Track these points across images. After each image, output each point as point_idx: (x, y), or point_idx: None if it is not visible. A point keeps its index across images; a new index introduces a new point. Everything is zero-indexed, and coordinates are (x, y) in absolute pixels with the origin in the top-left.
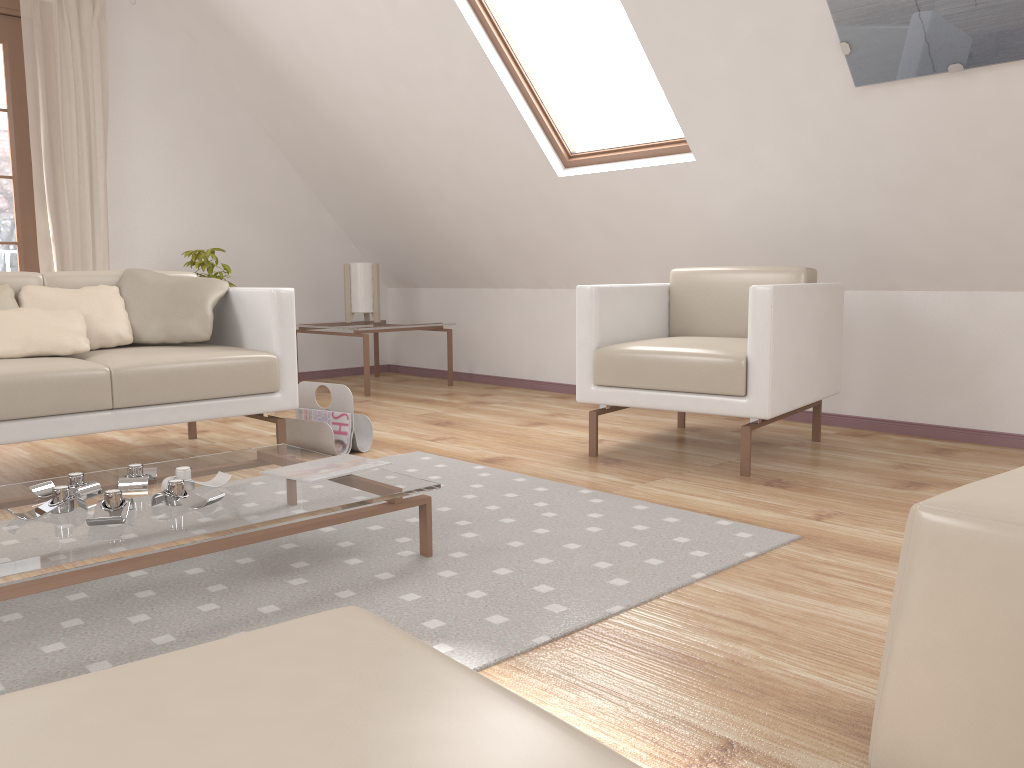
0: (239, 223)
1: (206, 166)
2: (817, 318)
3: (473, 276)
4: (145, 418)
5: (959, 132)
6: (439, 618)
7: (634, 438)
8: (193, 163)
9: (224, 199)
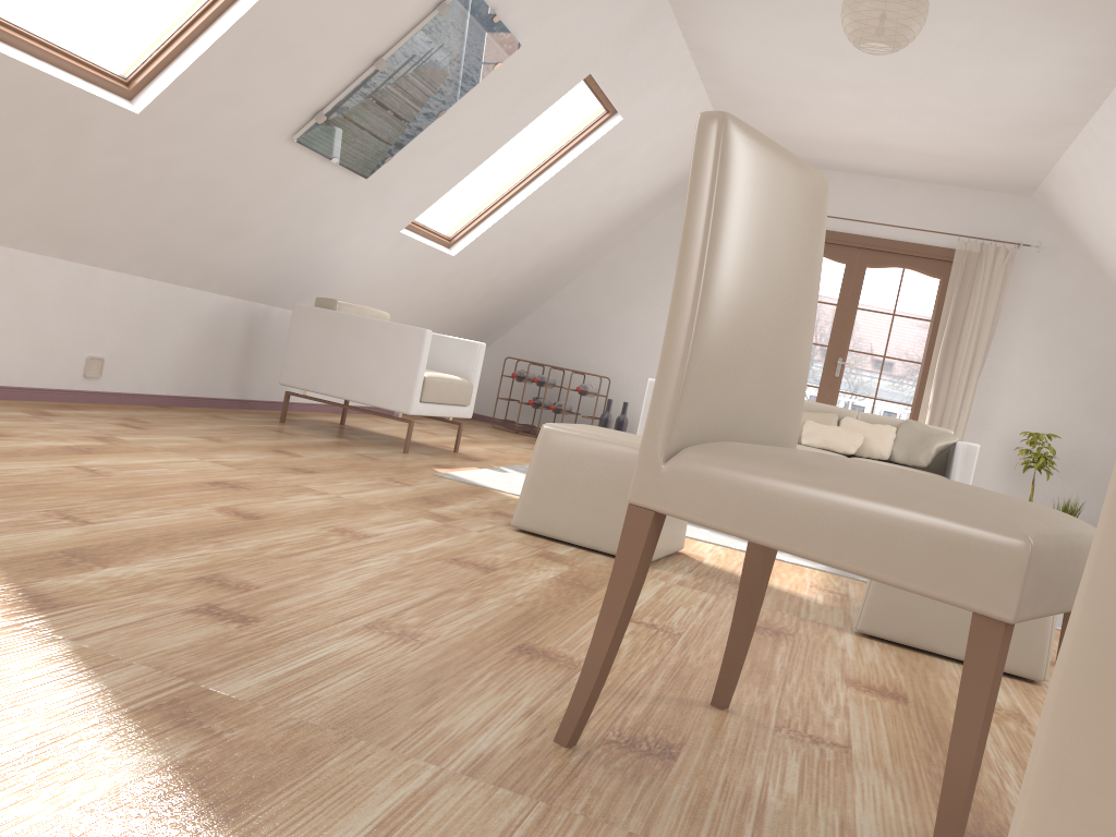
0: (1089, 420)
1: (1070, 371)
2: None
3: None
4: None
5: None
6: None
7: None
8: (1059, 368)
9: (1080, 399)
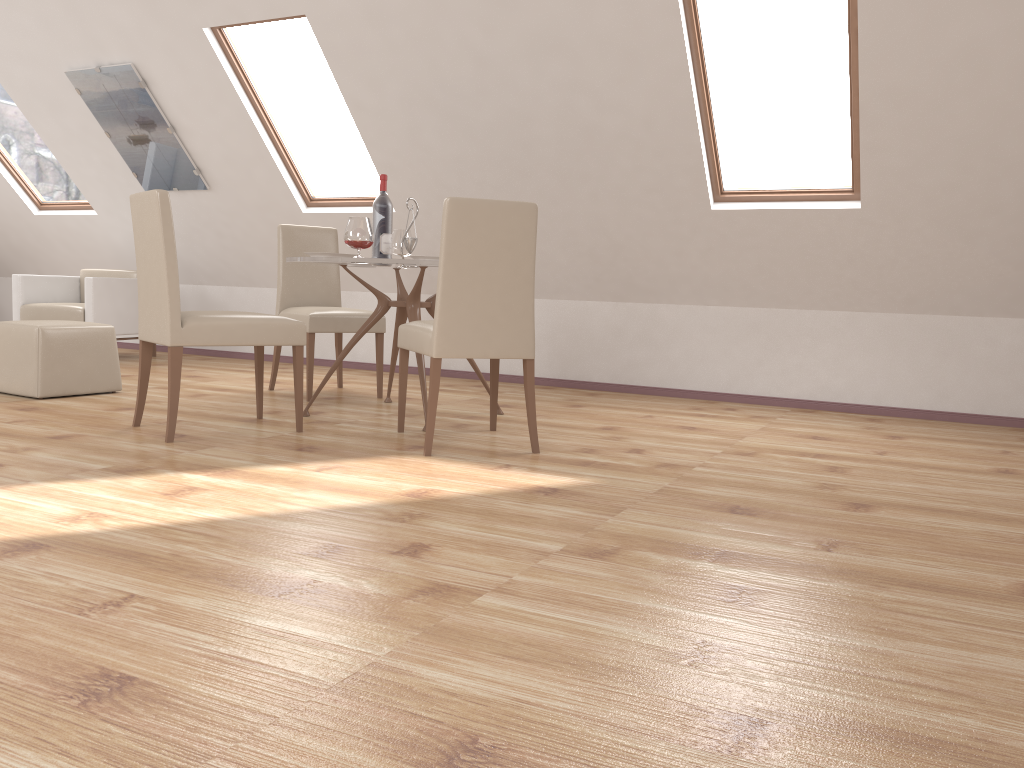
0: None
1: None
2: (136, 294)
3: (1, 269)
4: None
5: (191, 215)
6: None
7: None
8: None
9: None
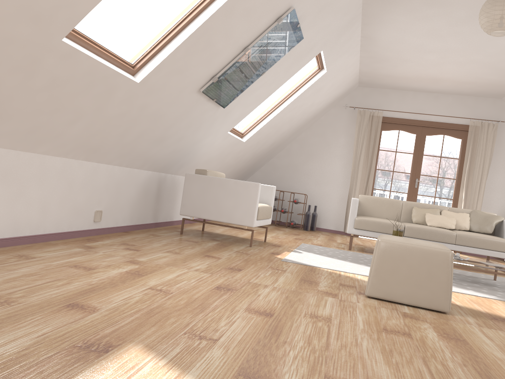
0: None
1: None
2: None
3: None
4: (463, 249)
5: None
6: (501, 295)
7: None
8: None
9: None
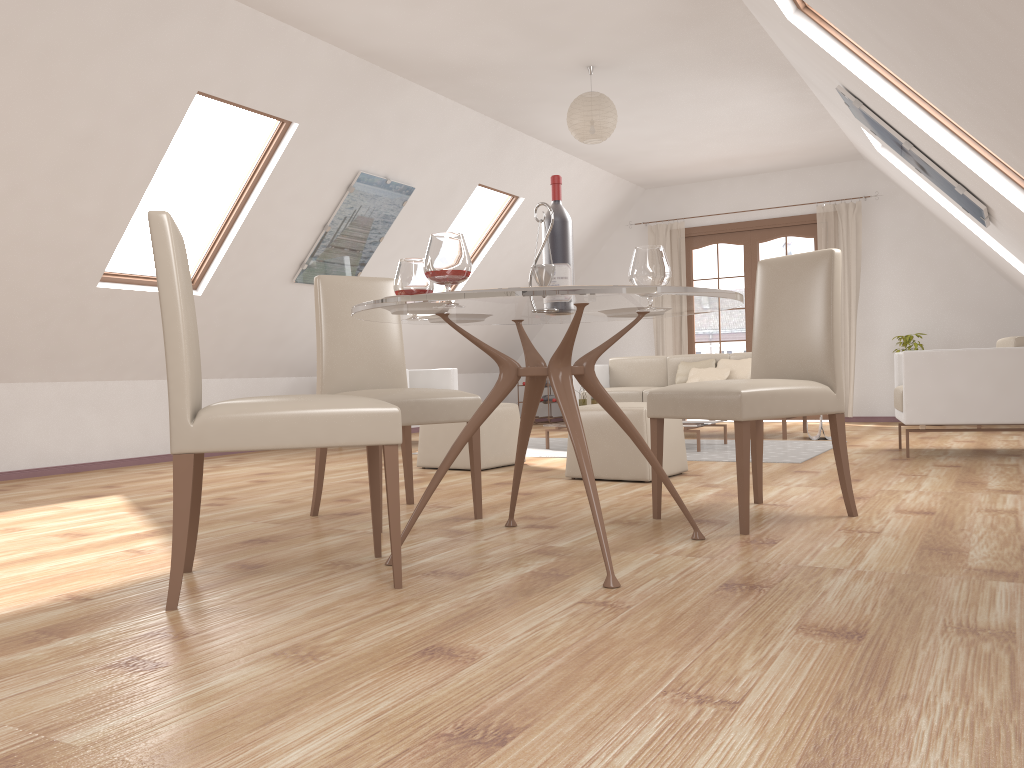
0: (951, 315)
1: (928, 282)
2: (991, 369)
3: None
4: None
5: None
6: None
7: (967, 448)
8: (918, 281)
9: (940, 301)
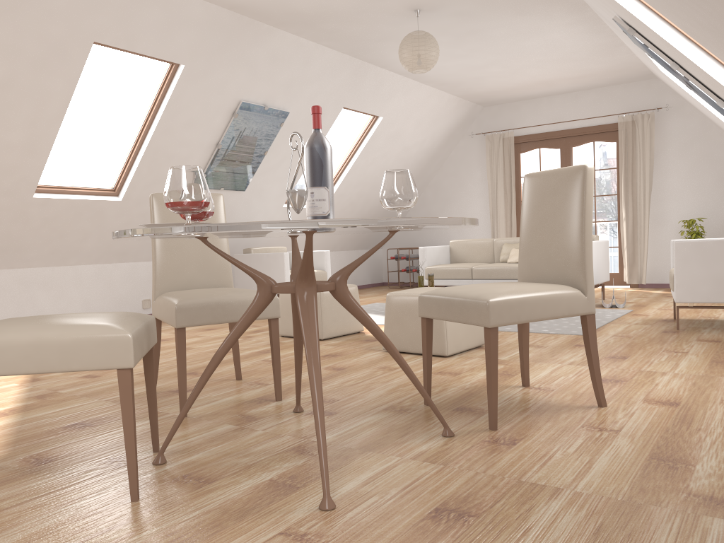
0: None
1: (708, 176)
2: None
3: None
4: None
5: None
6: None
7: None
8: (701, 176)
9: (719, 191)
